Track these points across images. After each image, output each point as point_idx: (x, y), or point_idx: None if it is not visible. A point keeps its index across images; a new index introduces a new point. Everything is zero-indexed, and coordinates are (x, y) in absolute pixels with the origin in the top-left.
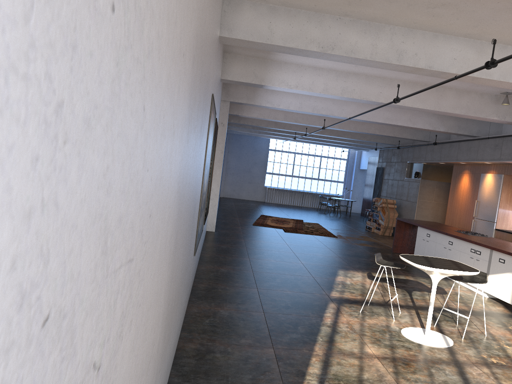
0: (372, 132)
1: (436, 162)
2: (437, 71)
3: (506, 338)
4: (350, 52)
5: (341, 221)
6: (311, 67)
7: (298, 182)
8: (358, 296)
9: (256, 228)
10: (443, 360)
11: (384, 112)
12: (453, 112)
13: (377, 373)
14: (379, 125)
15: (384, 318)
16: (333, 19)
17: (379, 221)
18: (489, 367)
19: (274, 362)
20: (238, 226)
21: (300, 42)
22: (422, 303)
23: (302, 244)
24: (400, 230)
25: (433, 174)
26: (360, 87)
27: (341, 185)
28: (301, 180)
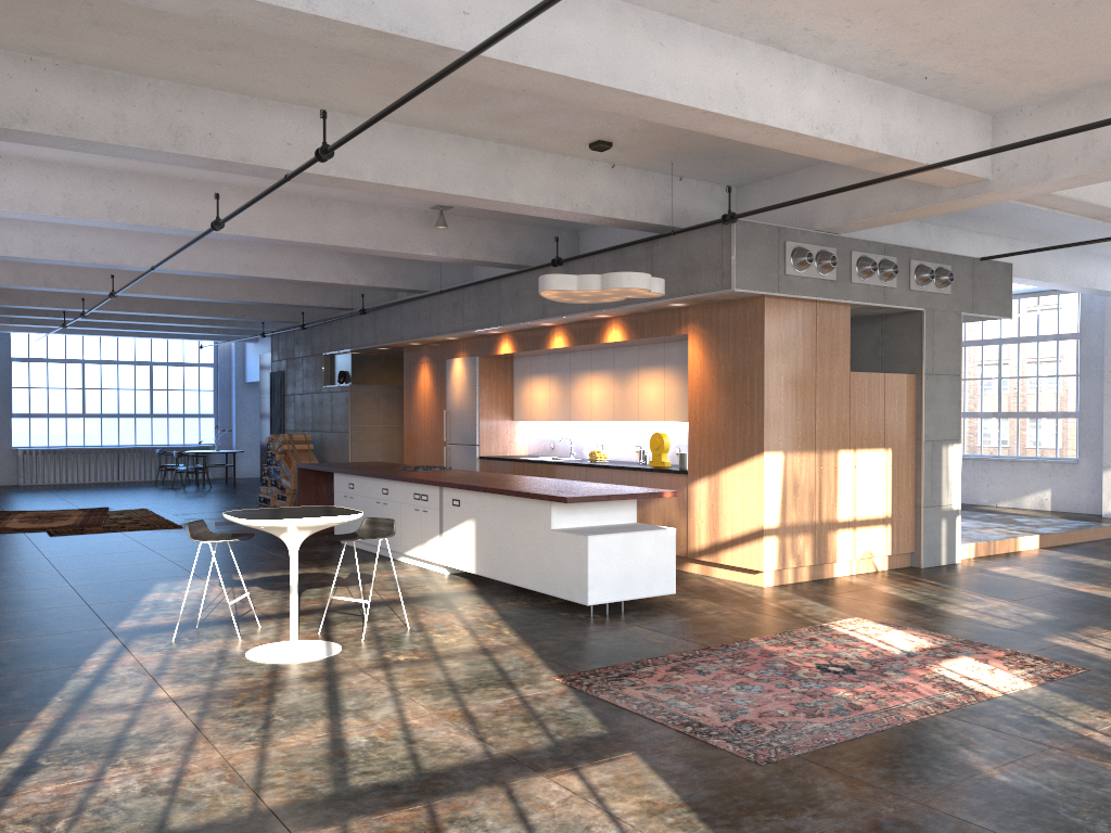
0: (234, 298)
1: (372, 348)
2: (260, 167)
3: (443, 624)
4: (67, 128)
5: (209, 497)
6: (27, 160)
7: (103, 428)
8: (182, 617)
9: None
10: (307, 676)
11: (239, 254)
12: (353, 245)
13: (162, 722)
14: (249, 283)
15: (222, 640)
16: (17, 61)
17: (282, 481)
18: (387, 669)
19: None
20: None
21: None
22: (315, 604)
23: (88, 552)
24: (308, 487)
25: (375, 372)
26: (150, 202)
27: (210, 423)
28: (110, 423)
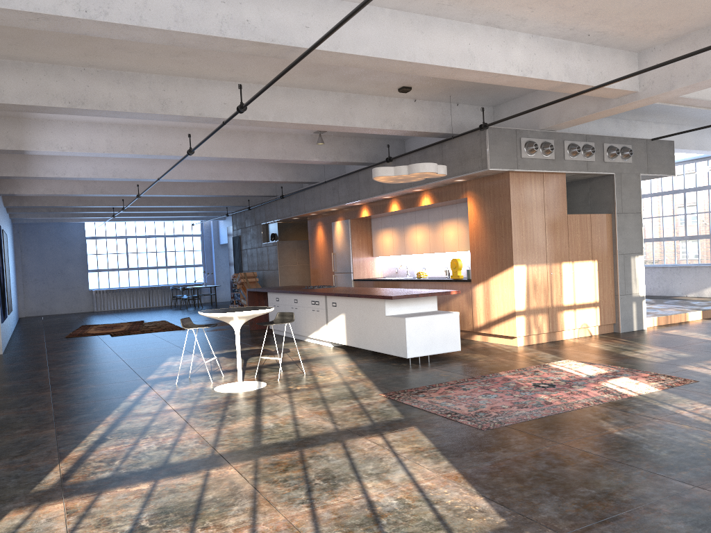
0: (208, 194)
1: (289, 218)
2: (209, 118)
3: (324, 371)
4: (105, 105)
5: None
6: (86, 123)
7: (139, 276)
8: (182, 373)
9: (70, 340)
10: (246, 398)
11: (207, 167)
12: (269, 158)
13: (168, 419)
14: (215, 184)
15: (202, 383)
16: (77, 71)
17: (241, 301)
18: (289, 393)
19: (52, 437)
20: (42, 342)
21: (41, 98)
22: (255, 364)
23: (132, 344)
24: (254, 302)
25: (292, 233)
26: (154, 141)
27: (201, 270)
28: (143, 272)
